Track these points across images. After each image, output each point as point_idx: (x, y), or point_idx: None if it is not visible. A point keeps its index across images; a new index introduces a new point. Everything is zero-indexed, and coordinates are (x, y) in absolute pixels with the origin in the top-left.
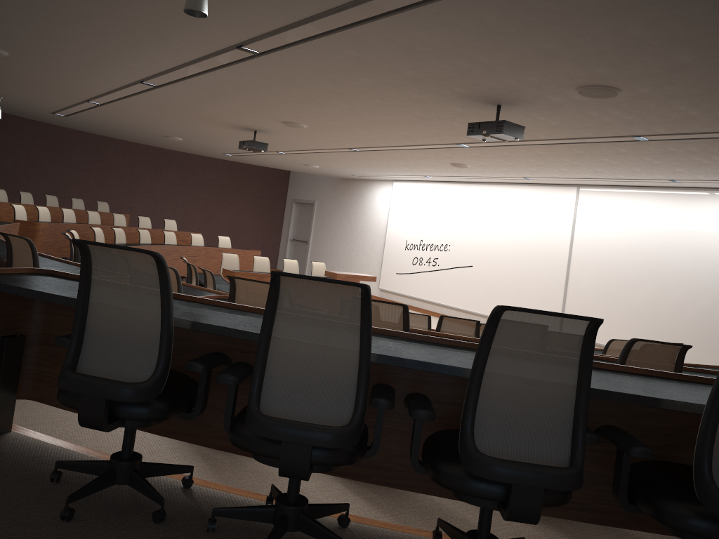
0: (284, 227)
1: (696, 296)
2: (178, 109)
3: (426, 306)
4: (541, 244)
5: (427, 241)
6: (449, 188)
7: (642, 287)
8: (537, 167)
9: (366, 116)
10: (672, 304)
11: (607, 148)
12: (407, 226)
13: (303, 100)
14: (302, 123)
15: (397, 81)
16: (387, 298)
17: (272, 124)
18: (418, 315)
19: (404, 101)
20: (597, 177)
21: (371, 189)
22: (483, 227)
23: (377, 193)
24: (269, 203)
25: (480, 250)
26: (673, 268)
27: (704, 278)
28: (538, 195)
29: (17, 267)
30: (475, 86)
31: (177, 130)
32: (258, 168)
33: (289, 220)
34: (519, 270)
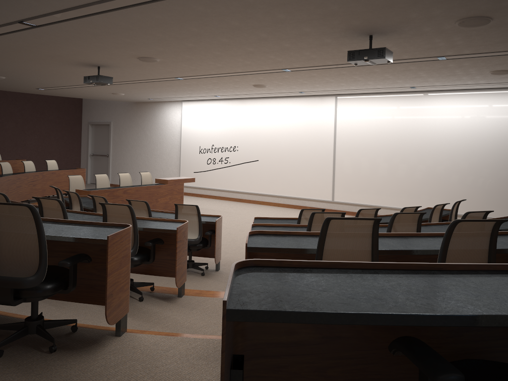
0: (83, 146)
1: (427, 164)
2: (34, 49)
3: (222, 194)
4: (312, 139)
5: (218, 145)
6: (232, 104)
7: (389, 162)
8: (323, 83)
9: (233, 49)
10: (411, 171)
11: (402, 66)
12: (199, 135)
13: (188, 36)
14: (158, 57)
15: (310, 15)
16: (187, 192)
17: (125, 60)
18: (314, 210)
19: (289, 34)
20: (360, 88)
21: (162, 109)
22: (264, 131)
23: (168, 112)
24: (68, 127)
25: (263, 148)
26: (410, 147)
27: (432, 151)
28: (306, 104)
29: (7, 238)
30: (375, 19)
31: (10, 69)
32: (55, 98)
33: (87, 139)
34: (296, 159)
